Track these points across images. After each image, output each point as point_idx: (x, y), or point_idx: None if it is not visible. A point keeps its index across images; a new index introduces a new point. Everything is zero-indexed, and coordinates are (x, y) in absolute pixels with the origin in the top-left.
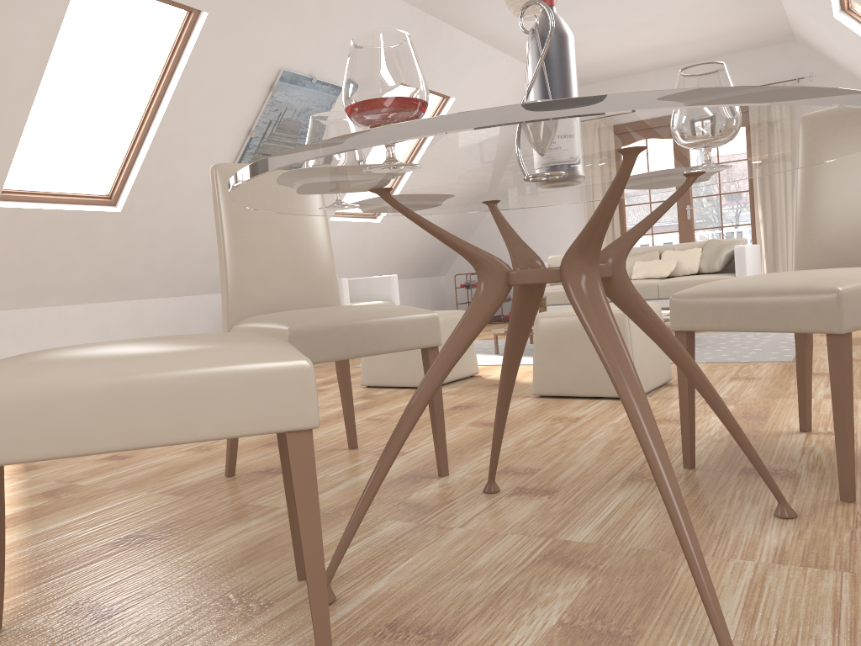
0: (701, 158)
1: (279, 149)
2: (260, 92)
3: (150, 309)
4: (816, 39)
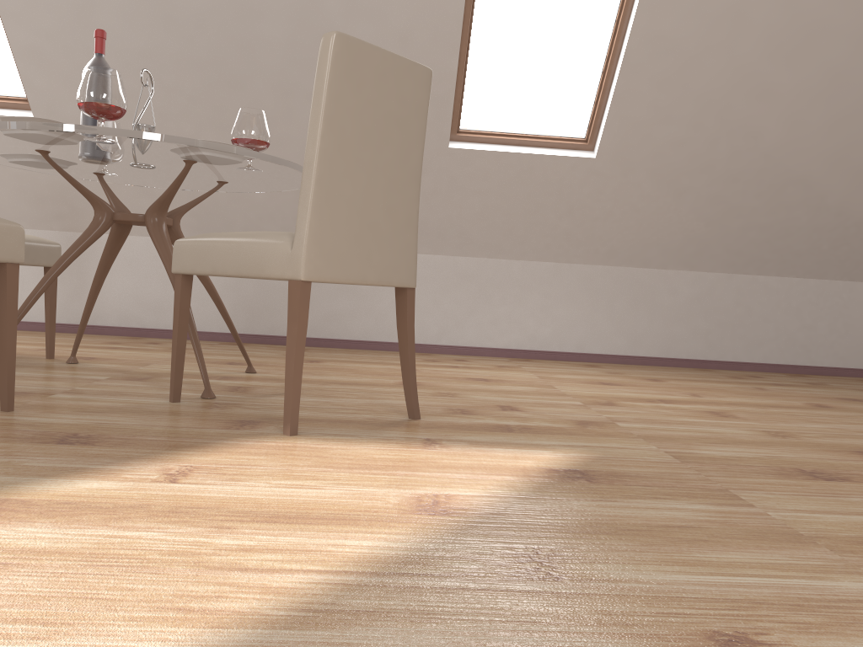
0: (163, 179)
1: None
2: None
3: None
4: None
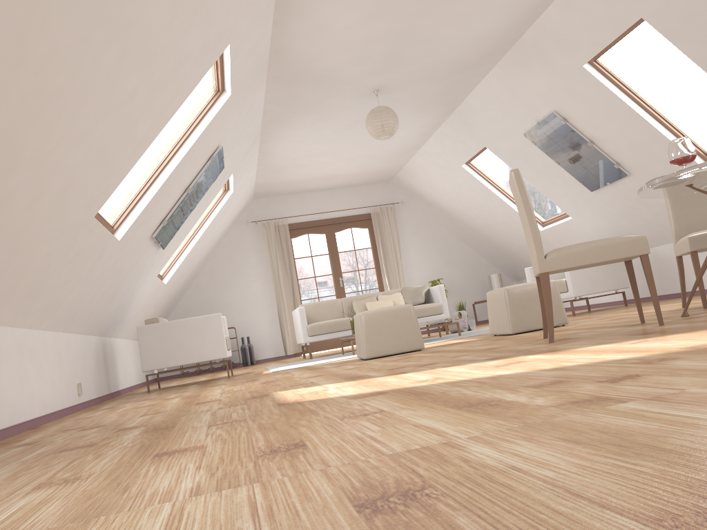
0: None
1: (187, 207)
2: (205, 160)
3: (73, 344)
4: (418, 180)
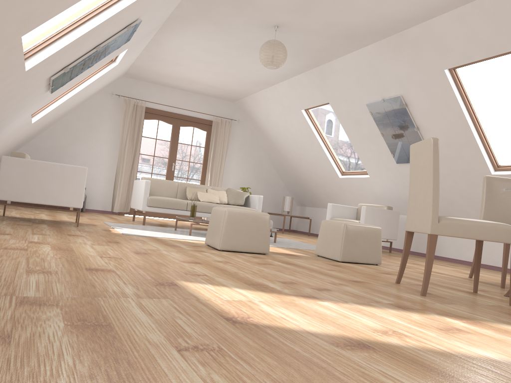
0: None
1: (88, 63)
2: (123, 26)
3: None
4: (258, 109)
